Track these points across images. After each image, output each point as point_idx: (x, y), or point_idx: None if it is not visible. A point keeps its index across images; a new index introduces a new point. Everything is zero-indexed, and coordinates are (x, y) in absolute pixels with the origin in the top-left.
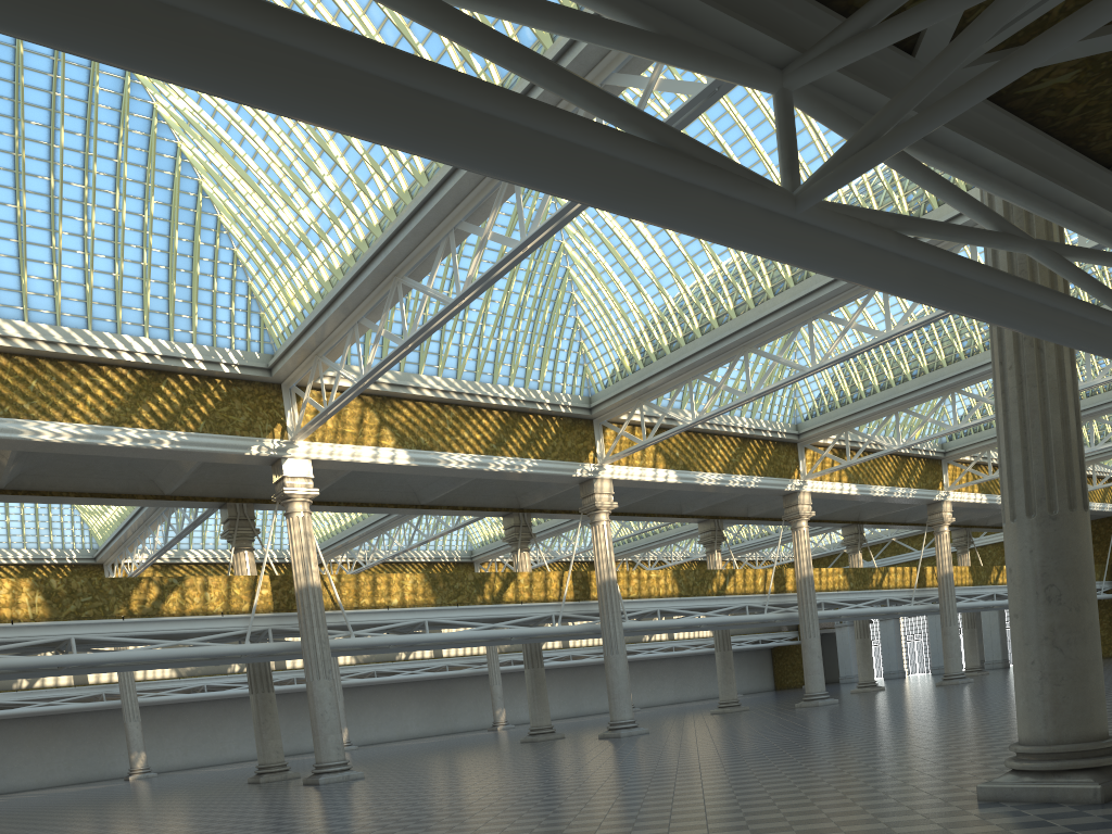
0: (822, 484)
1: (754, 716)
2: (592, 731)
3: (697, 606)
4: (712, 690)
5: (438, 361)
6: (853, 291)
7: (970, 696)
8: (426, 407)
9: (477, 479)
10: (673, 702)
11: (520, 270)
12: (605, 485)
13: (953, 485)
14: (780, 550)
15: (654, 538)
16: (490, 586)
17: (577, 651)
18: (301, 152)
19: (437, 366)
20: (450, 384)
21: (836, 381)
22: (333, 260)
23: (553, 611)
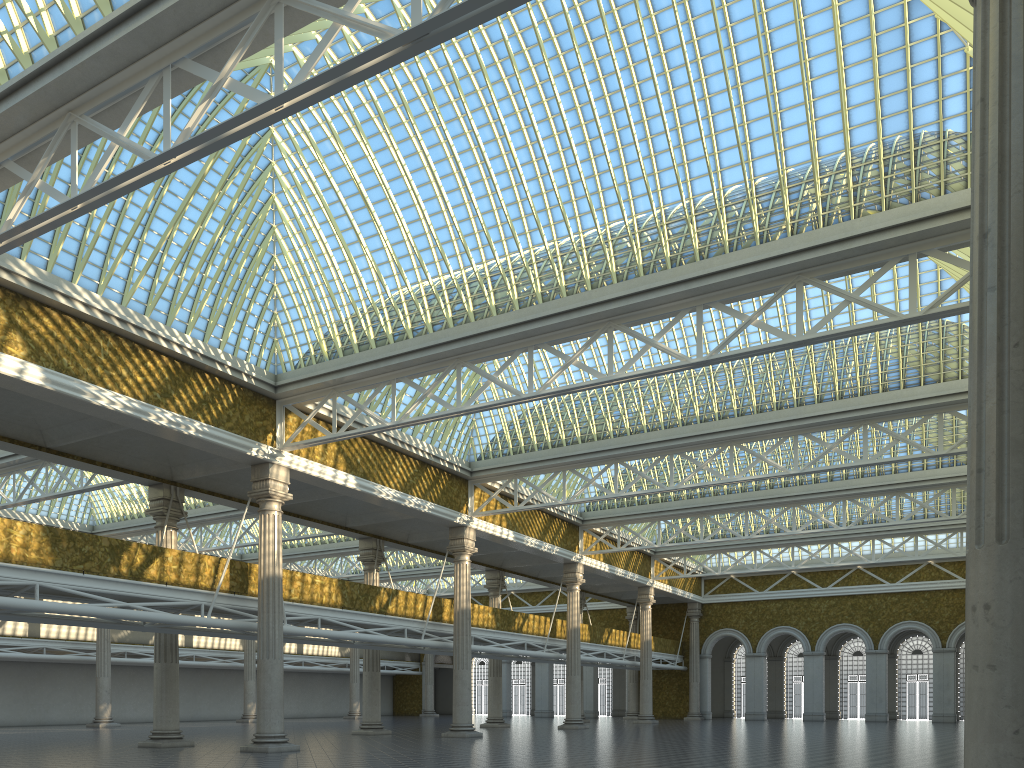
0: (486, 524)
1: (406, 741)
2: (224, 741)
3: (359, 621)
4: (335, 708)
5: (100, 276)
6: (578, 329)
7: (613, 743)
8: (76, 325)
9: (126, 433)
10: (296, 716)
11: (219, 208)
12: (281, 473)
13: (587, 551)
14: (416, 584)
15: (299, 550)
16: (129, 558)
17: (202, 652)
18: None
19: (97, 282)
20: (112, 308)
21: (513, 430)
22: None
23: (203, 600)
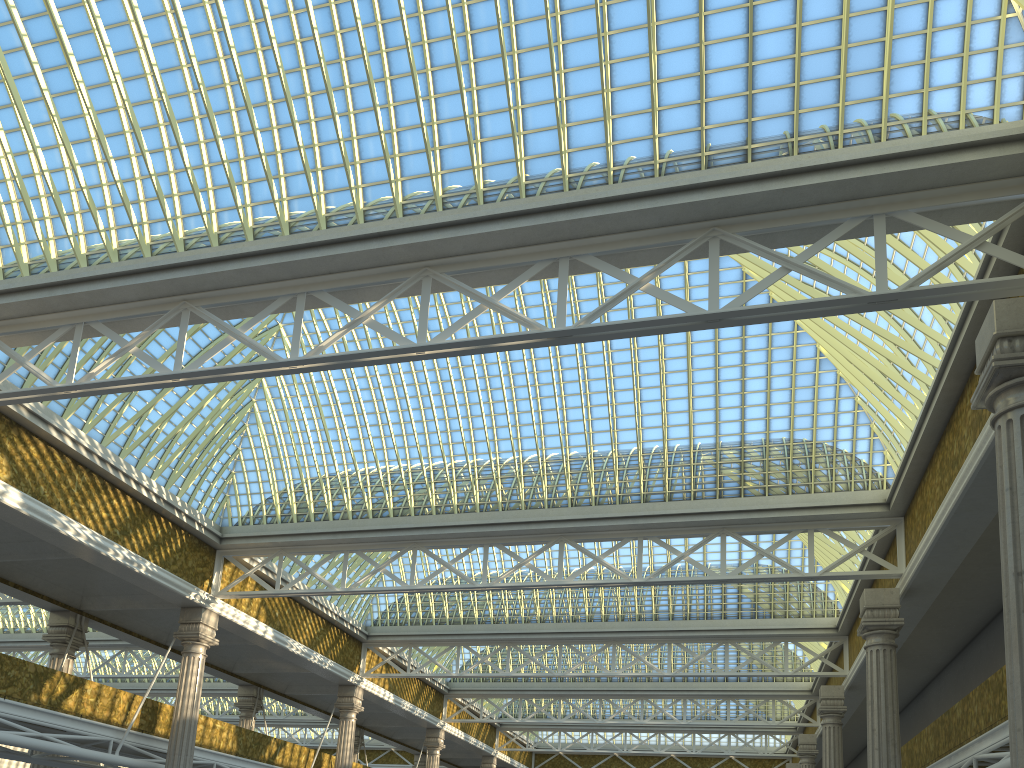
0: (373, 685)
1: None
2: None
3: None
4: None
5: (88, 416)
6: (532, 537)
7: None
8: (57, 457)
9: (56, 559)
10: None
11: None
12: (212, 619)
13: (450, 718)
14: None
15: (140, 685)
16: (51, 686)
17: None
18: (131, 110)
19: (85, 421)
20: (93, 446)
21: (413, 603)
22: (82, 242)
23: (113, 736)
